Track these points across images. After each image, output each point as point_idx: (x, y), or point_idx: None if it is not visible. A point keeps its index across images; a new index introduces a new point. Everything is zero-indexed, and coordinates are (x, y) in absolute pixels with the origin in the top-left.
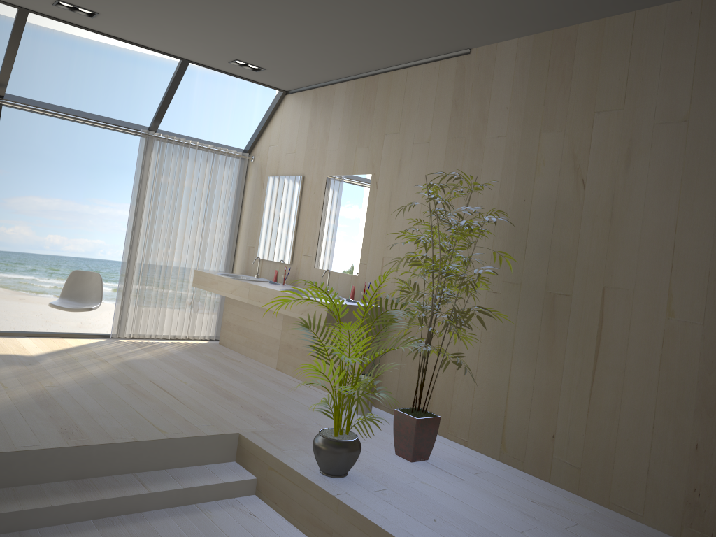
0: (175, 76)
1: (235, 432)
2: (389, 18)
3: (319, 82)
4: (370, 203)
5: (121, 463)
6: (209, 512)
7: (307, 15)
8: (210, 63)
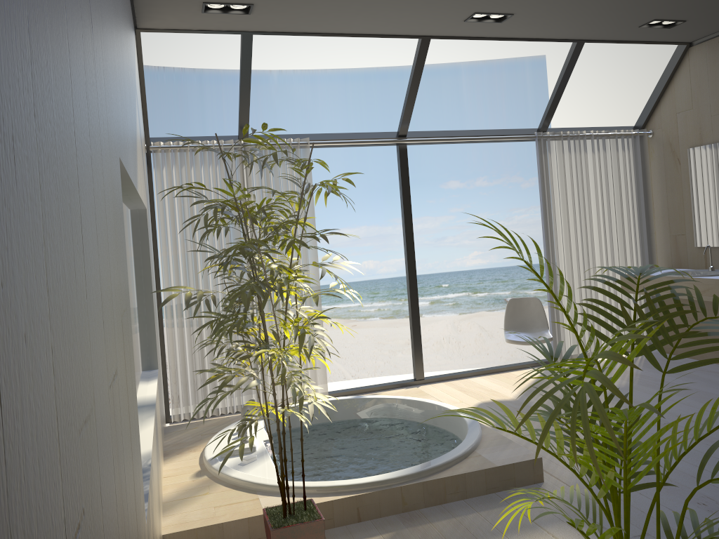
0: (569, 63)
1: None
2: None
3: None
4: None
5: None
6: None
7: None
8: (609, 36)
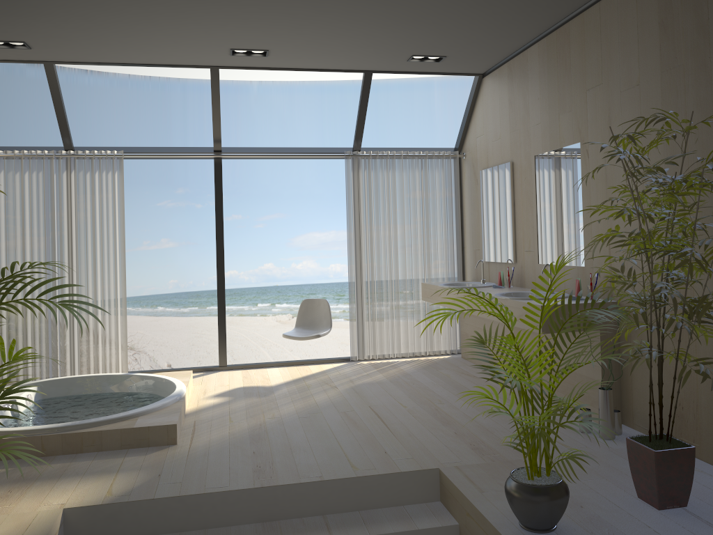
0: (363, 90)
1: (435, 467)
2: None
3: (510, 53)
4: (584, 177)
5: (309, 505)
6: None
7: None
8: (391, 68)
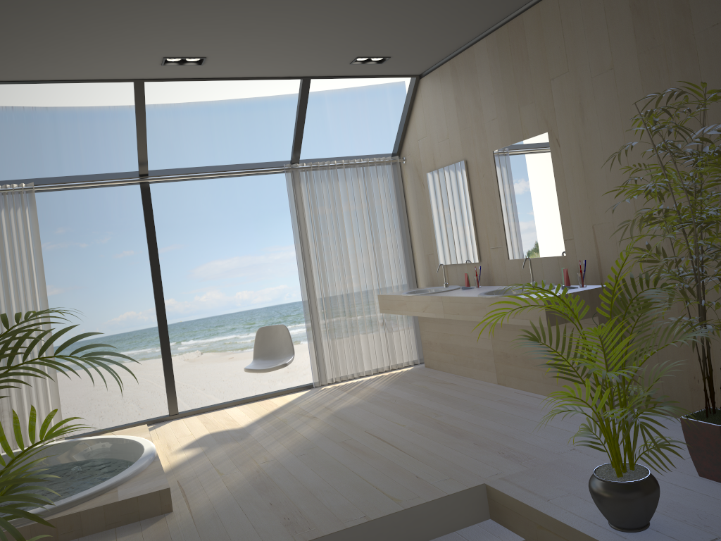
0: (301, 98)
1: (480, 483)
2: None
3: (453, 51)
4: (556, 167)
5: None
6: None
7: None
8: (331, 72)
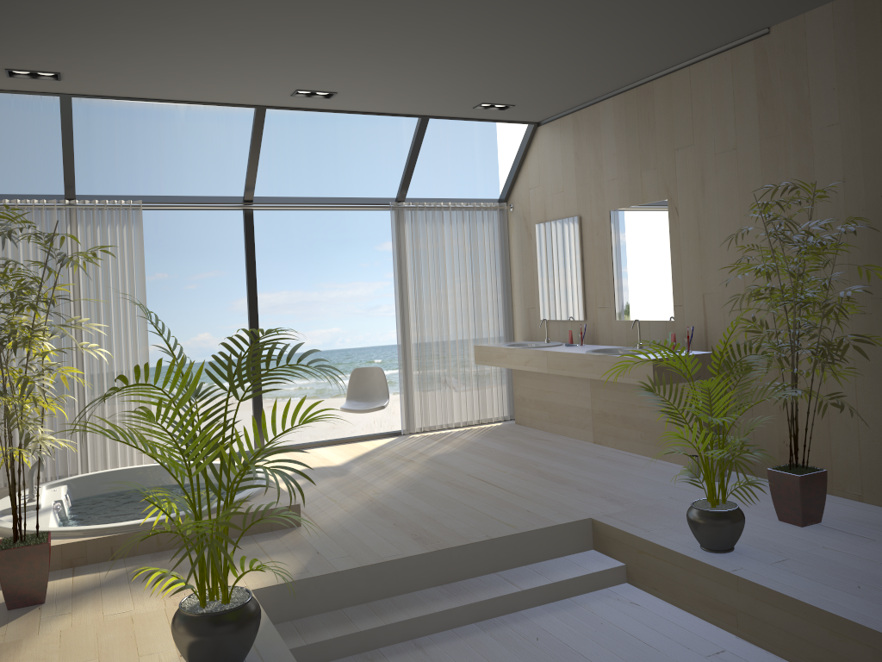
0: (416, 137)
1: (587, 517)
2: (666, 20)
3: (577, 105)
4: (672, 234)
5: (481, 564)
6: (586, 605)
7: (567, 40)
8: (451, 114)
